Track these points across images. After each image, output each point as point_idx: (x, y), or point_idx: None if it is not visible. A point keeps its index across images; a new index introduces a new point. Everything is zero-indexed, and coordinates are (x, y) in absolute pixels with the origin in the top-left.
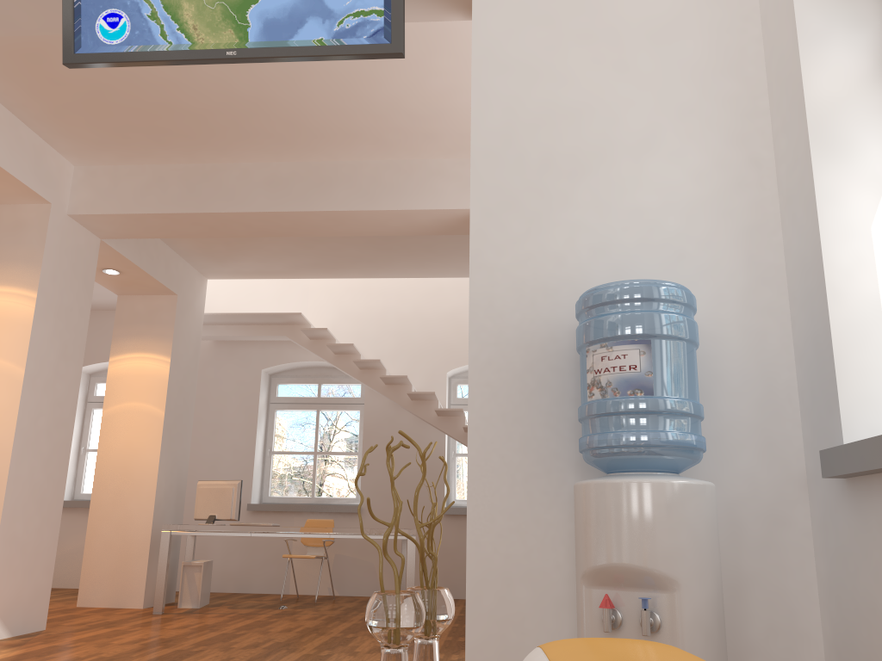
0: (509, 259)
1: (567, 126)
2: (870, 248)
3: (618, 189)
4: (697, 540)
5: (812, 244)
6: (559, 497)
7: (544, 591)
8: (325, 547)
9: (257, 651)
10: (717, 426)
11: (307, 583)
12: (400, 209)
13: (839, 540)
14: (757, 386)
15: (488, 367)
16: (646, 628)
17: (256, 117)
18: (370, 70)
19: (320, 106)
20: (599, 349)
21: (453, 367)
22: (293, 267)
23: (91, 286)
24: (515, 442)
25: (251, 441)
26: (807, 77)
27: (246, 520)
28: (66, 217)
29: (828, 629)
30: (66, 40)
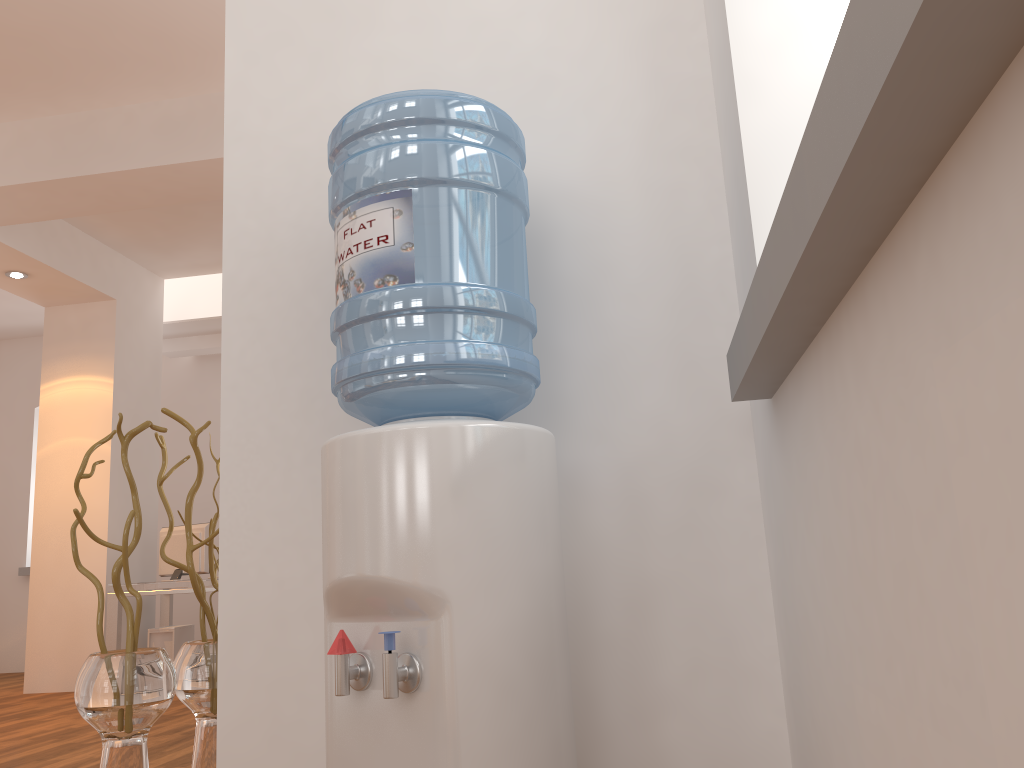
0: (283, 122)
1: None
2: (810, 2)
3: None
4: (485, 525)
5: (721, 15)
6: None
7: None
8: None
9: (168, 739)
10: (607, 346)
11: None
12: None
13: (777, 507)
14: (669, 275)
15: (252, 292)
16: (388, 685)
17: (109, 32)
18: None
19: (185, 4)
20: (342, 221)
21: None
22: None
23: None
24: (292, 403)
25: None
26: None
27: None
28: None
29: (783, 661)
30: None
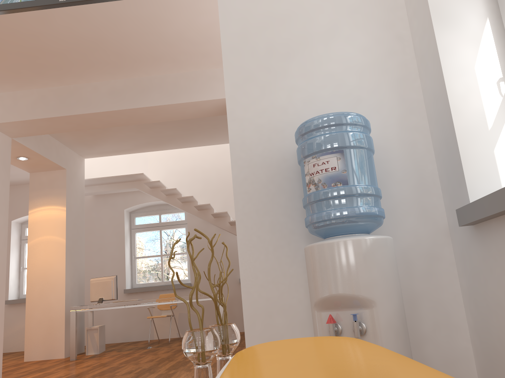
0: (252, 113)
1: (280, 26)
2: (475, 80)
3: (316, 63)
4: (384, 274)
5: (439, 82)
6: (297, 258)
7: (293, 318)
8: (171, 310)
9: (130, 376)
10: (391, 203)
11: (164, 331)
12: (192, 101)
13: (473, 264)
14: (413, 176)
15: (245, 182)
16: (357, 333)
17: (96, 52)
18: (162, 14)
19: (135, 41)
20: (311, 160)
21: None
22: (135, 146)
23: (8, 167)
24: (266, 227)
25: (122, 252)
26: None
27: (124, 299)
28: None
29: (471, 321)
30: None
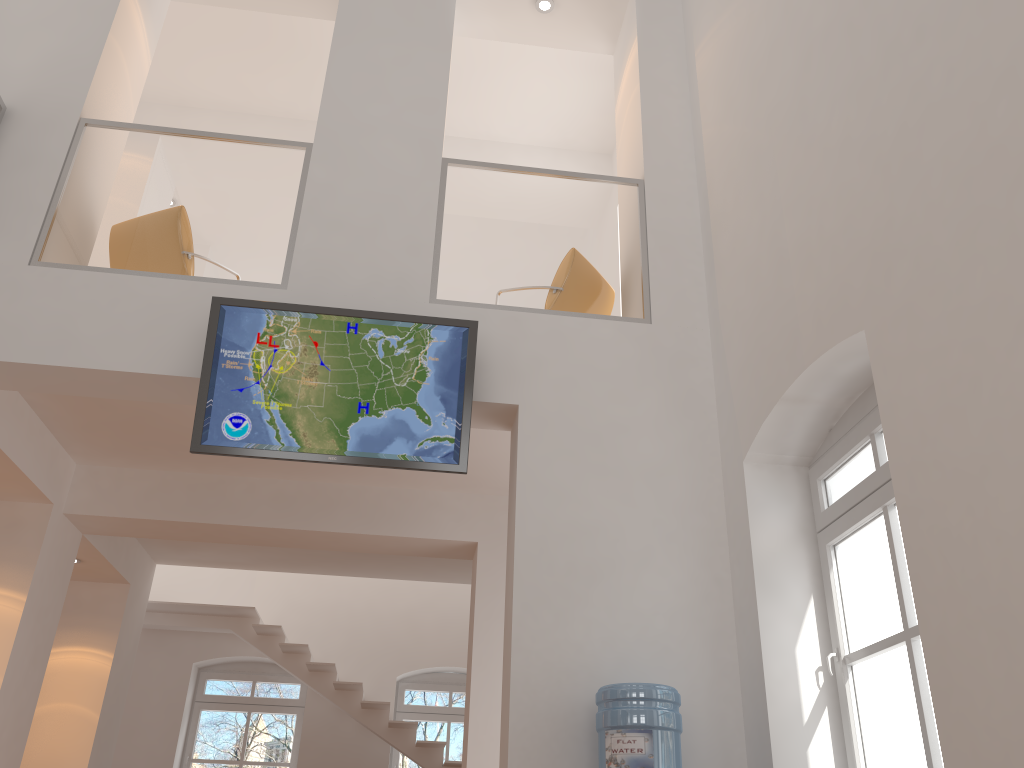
0: (541, 645)
1: (586, 540)
2: (793, 664)
3: (622, 594)
4: None
5: (757, 656)
6: None
7: None
8: None
9: None
10: None
11: None
12: (399, 535)
13: None
14: (719, 757)
15: (524, 734)
16: None
17: None
18: None
19: None
20: (615, 733)
21: (404, 670)
22: (256, 560)
23: (67, 583)
24: None
25: (171, 746)
26: (753, 534)
27: None
28: (62, 515)
29: None
30: (196, 432)
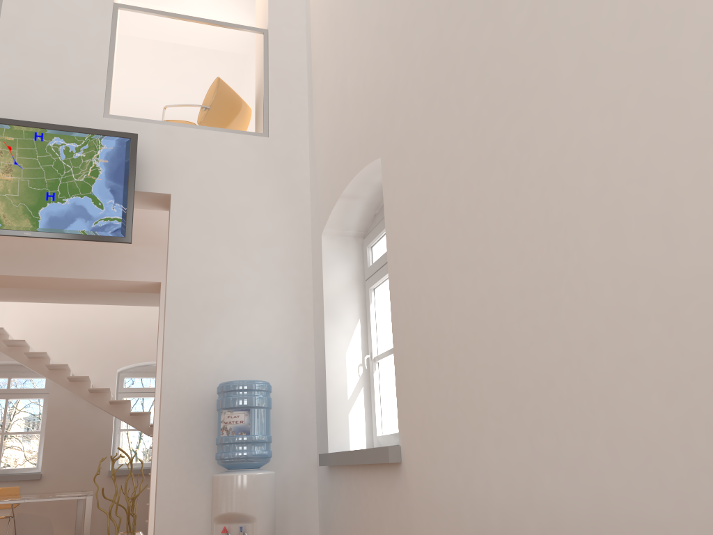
0: (184, 357)
1: (217, 287)
2: (345, 363)
3: (240, 322)
4: (264, 499)
5: (323, 359)
6: (204, 480)
7: (195, 527)
8: (12, 509)
9: None
10: (280, 440)
11: None
12: (102, 279)
13: (325, 492)
14: (299, 420)
15: (171, 415)
16: None
17: None
18: None
19: None
20: (227, 412)
21: (122, 365)
22: (1, 294)
23: None
24: (183, 453)
25: None
26: (325, 282)
27: None
28: None
29: (321, 531)
30: None
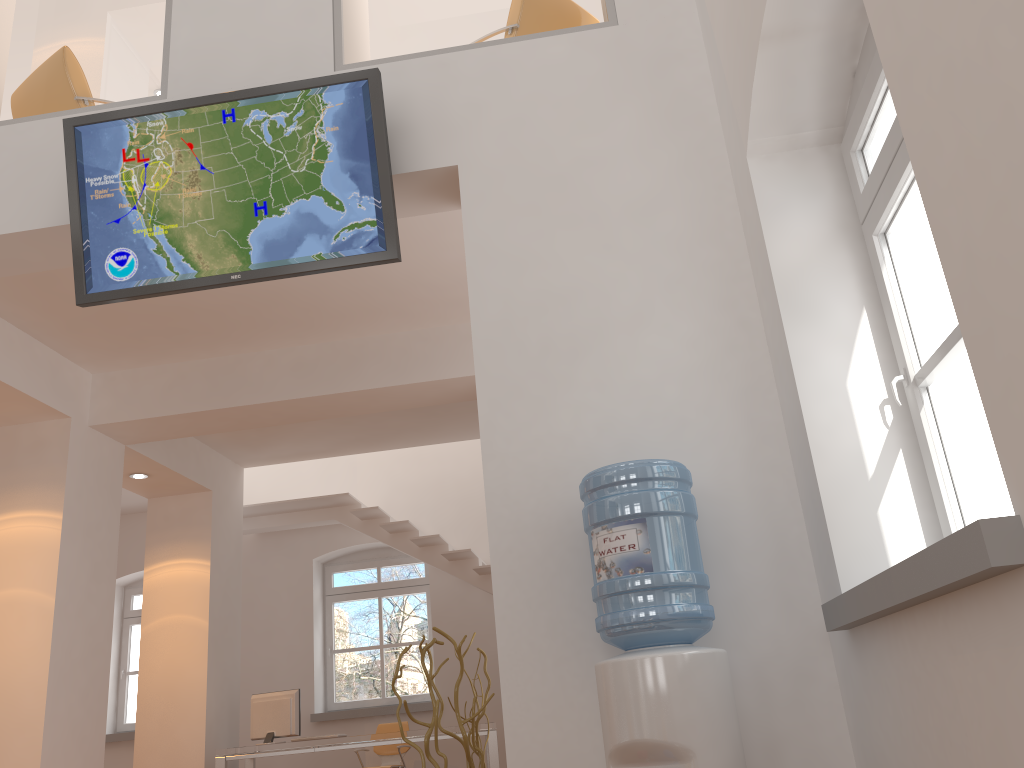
0: (519, 445)
1: (562, 309)
2: (846, 403)
3: (616, 365)
4: (707, 708)
5: (796, 403)
6: (590, 678)
7: None
8: (400, 755)
9: None
10: (736, 588)
11: None
12: (434, 380)
13: (854, 690)
14: (770, 543)
15: (509, 555)
16: None
17: (274, 307)
18: None
19: (338, 289)
20: (601, 531)
21: None
22: (334, 444)
23: (119, 496)
24: (542, 627)
25: (308, 641)
26: (771, 247)
27: (311, 733)
28: (88, 428)
29: None
30: (78, 282)
